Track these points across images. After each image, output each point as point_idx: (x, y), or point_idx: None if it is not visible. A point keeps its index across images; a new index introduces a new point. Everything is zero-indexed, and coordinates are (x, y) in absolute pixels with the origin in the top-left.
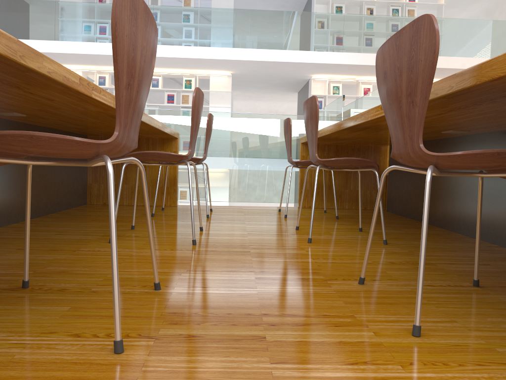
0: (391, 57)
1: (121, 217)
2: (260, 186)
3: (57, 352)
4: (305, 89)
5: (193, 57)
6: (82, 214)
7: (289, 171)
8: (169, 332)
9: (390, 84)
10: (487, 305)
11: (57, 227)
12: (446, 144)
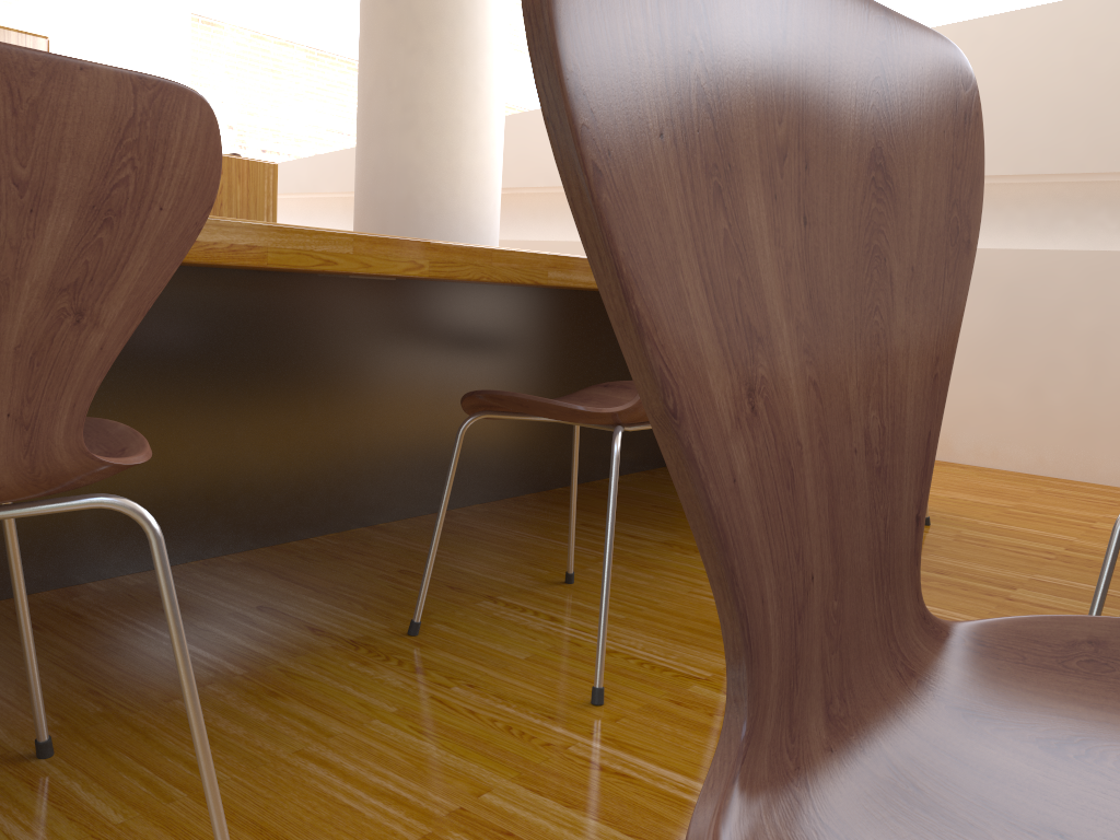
0: None
1: None
2: None
3: None
4: None
5: None
6: None
7: None
8: None
9: None
10: None
11: None
12: None
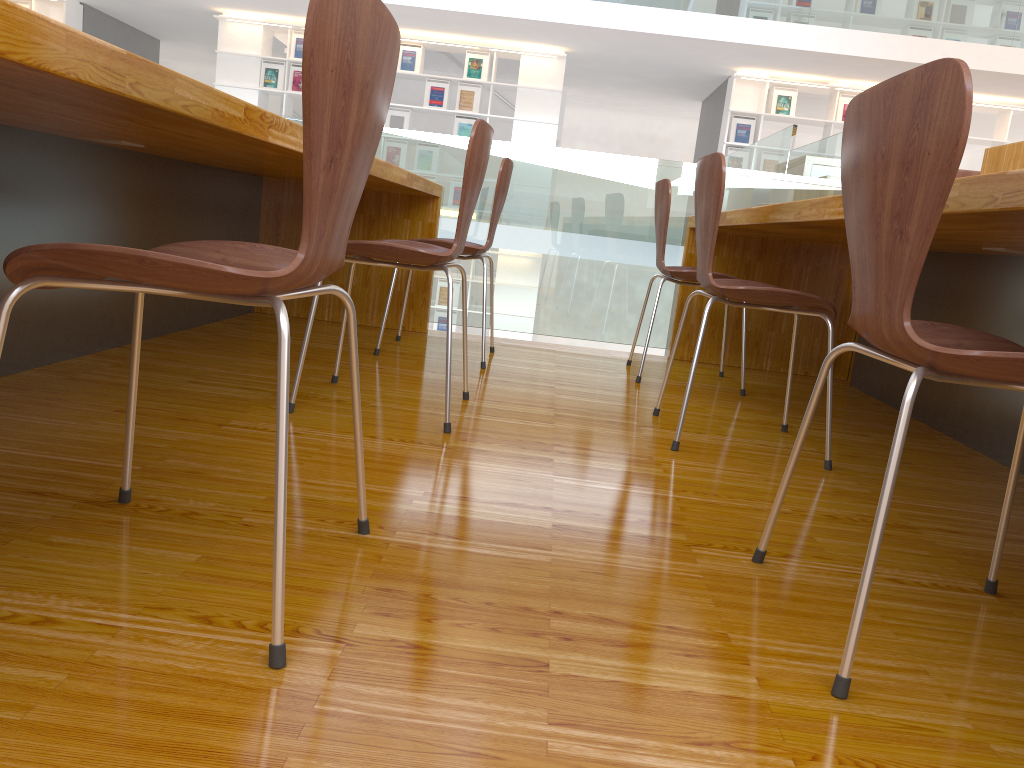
0: (873, 128)
1: (316, 351)
2: (596, 309)
3: (169, 651)
4: (717, 97)
5: (490, 12)
6: (242, 337)
7: (658, 284)
8: (372, 633)
9: (864, 182)
10: (1002, 640)
11: (192, 365)
12: (992, 268)
